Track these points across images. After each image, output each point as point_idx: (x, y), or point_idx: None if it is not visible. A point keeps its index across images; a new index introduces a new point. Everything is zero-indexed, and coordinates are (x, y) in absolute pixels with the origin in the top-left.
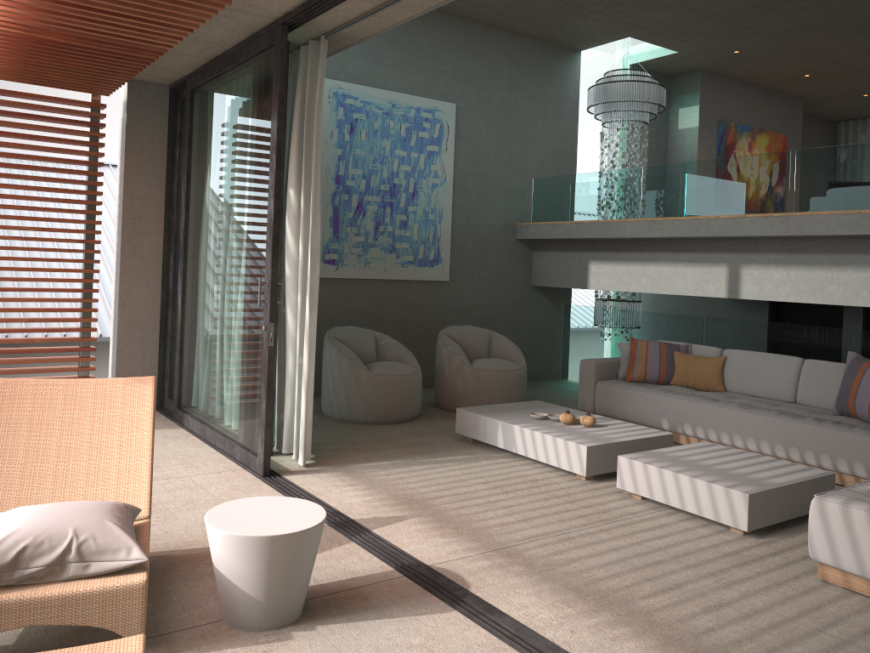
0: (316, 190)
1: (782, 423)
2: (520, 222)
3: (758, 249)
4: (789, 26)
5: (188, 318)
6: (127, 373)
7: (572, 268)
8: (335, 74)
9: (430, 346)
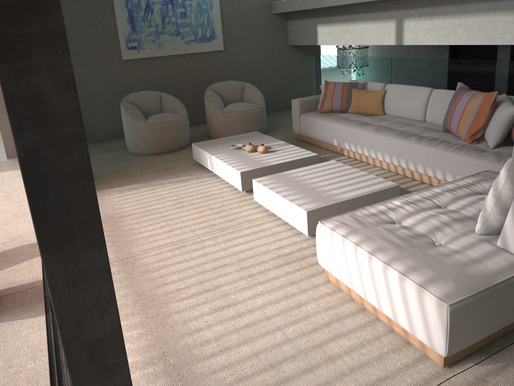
0: None
1: (396, 141)
2: (275, 1)
3: (414, 6)
4: None
5: None
6: (9, 135)
7: (308, 31)
8: None
9: None
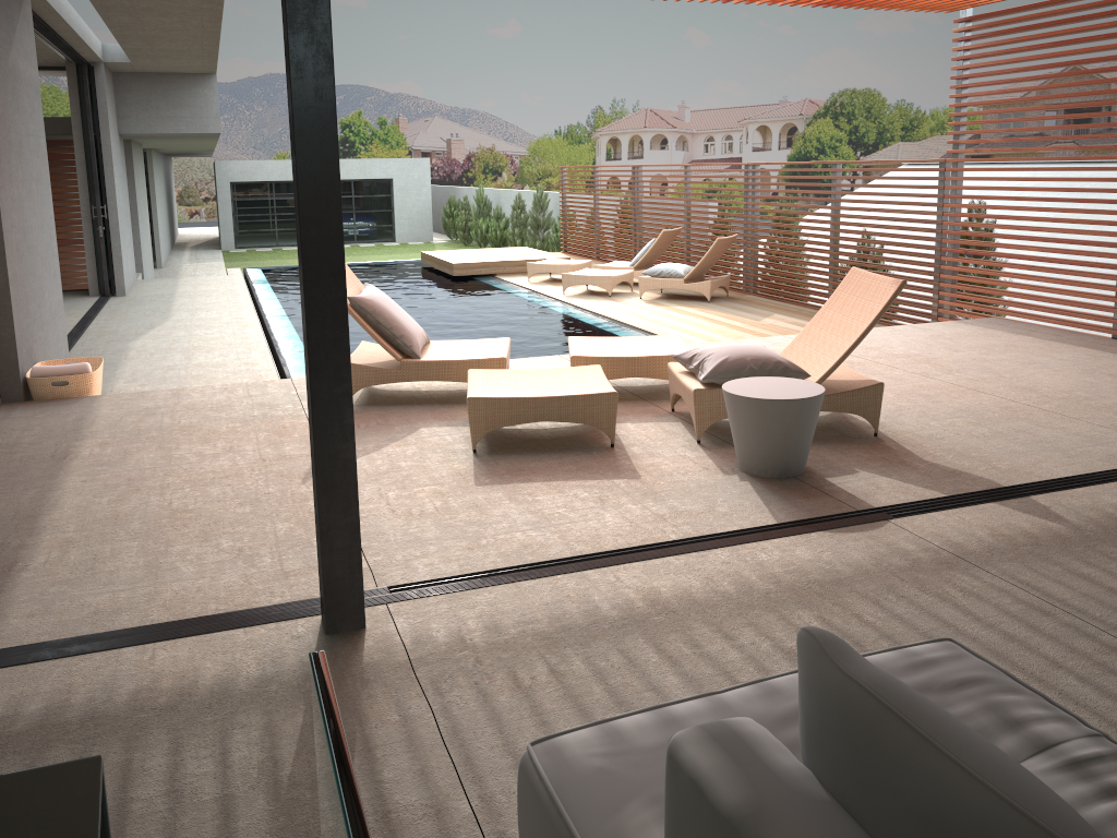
0: None
1: None
2: None
3: None
4: None
5: None
6: None
7: None
8: None
9: None
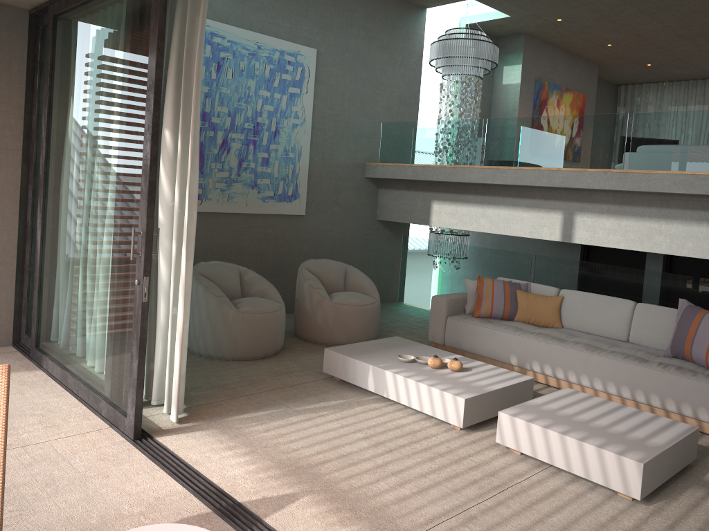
0: (195, 133)
1: (629, 367)
2: (369, 162)
3: (592, 200)
4: (611, 0)
5: (48, 256)
6: None
7: (415, 206)
8: None
9: (286, 275)
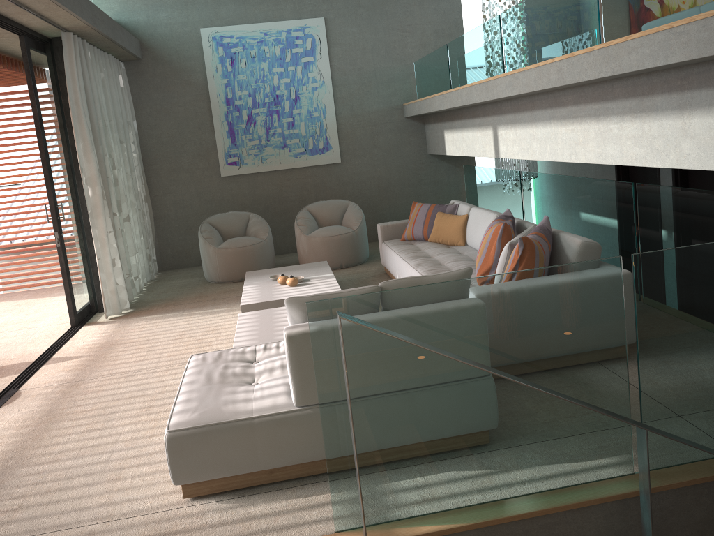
0: (84, 137)
1: None
2: (407, 102)
3: (502, 111)
4: None
5: None
6: None
7: (439, 137)
8: (212, 22)
9: None
